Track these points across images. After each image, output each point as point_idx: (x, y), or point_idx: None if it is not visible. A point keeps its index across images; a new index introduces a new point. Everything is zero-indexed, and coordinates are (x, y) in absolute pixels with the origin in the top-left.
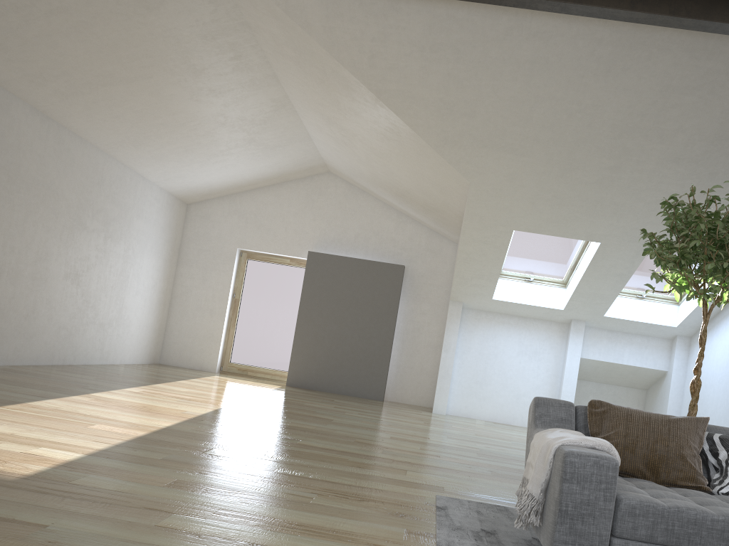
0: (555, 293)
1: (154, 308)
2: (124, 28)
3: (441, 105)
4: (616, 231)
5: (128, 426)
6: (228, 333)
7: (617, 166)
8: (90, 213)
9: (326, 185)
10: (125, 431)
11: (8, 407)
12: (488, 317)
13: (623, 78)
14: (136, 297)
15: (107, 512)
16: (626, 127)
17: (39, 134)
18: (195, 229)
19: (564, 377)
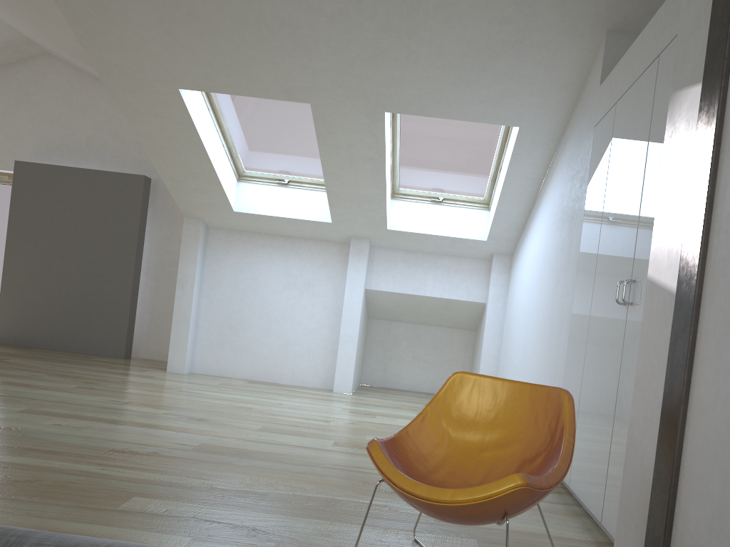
0: (321, 200)
1: None
2: None
3: None
4: (319, 79)
5: None
6: None
7: None
8: None
9: (45, 71)
10: None
11: None
12: (243, 239)
13: None
14: None
15: None
16: None
17: None
18: None
19: (343, 316)
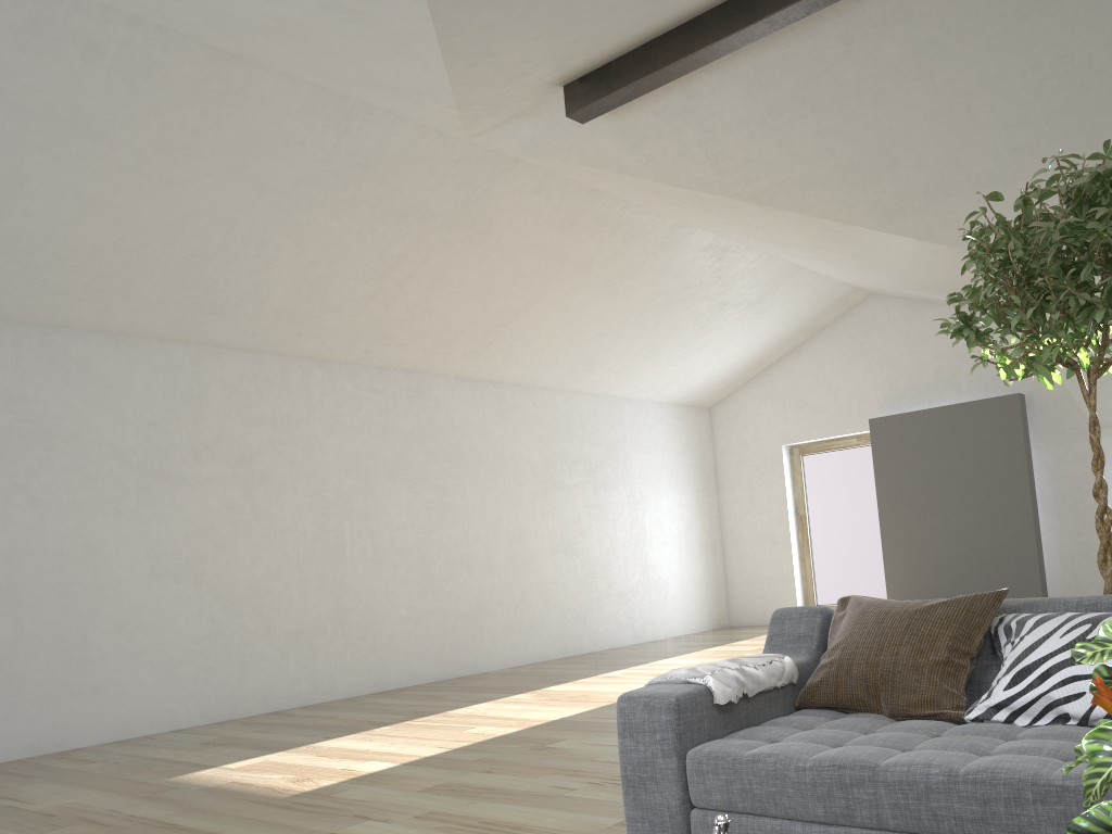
0: None
1: (698, 556)
2: (476, 263)
3: (842, 173)
4: None
5: (511, 724)
6: (803, 564)
7: None
8: (565, 467)
9: (873, 314)
10: (496, 731)
11: (415, 720)
12: None
13: None
14: (664, 549)
15: (311, 822)
16: None
17: (472, 402)
18: (726, 437)
19: None
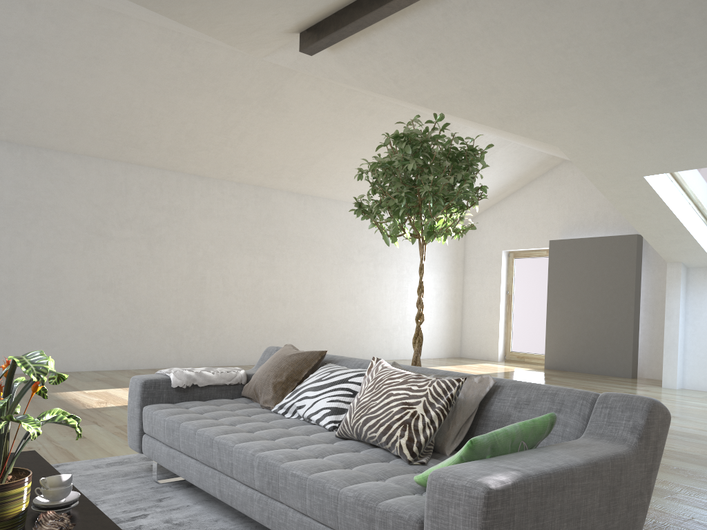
0: None
1: (443, 313)
2: (284, 128)
3: (468, 94)
4: None
5: None
6: (506, 325)
7: (663, 78)
8: (356, 250)
9: (564, 173)
10: None
11: None
12: None
13: (567, 0)
14: None
15: None
16: (625, 39)
17: (298, 207)
18: (472, 241)
19: None
